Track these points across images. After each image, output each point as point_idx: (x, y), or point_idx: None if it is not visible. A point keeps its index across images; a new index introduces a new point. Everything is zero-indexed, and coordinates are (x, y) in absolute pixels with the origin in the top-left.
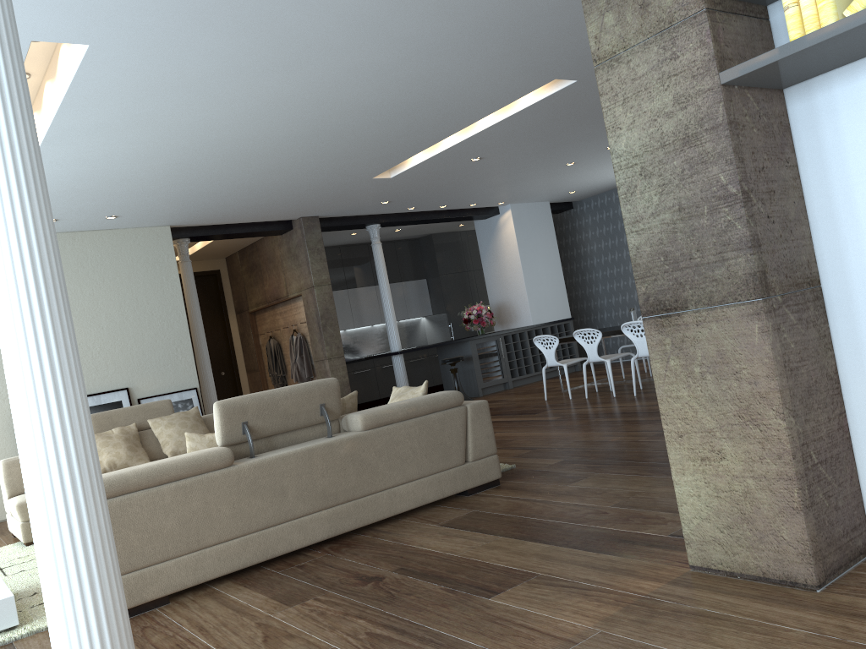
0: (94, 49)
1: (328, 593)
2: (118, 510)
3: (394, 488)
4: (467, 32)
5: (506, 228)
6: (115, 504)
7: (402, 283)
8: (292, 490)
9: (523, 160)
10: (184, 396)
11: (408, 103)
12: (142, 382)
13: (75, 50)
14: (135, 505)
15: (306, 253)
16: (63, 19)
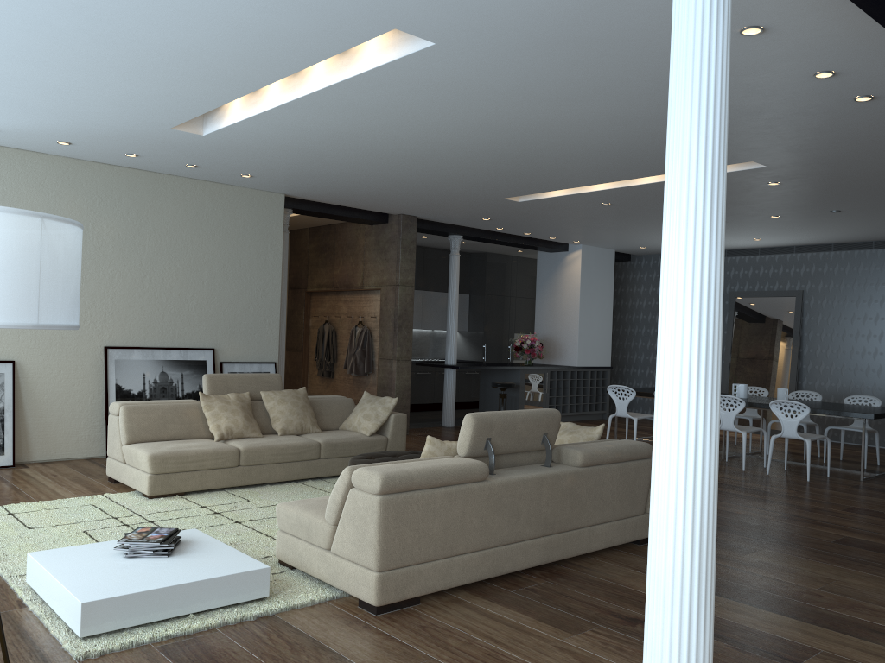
0: (434, 47)
1: (601, 627)
2: (401, 506)
3: (593, 527)
4: (737, 111)
5: (572, 267)
6: (400, 499)
7: (447, 294)
8: (524, 513)
9: (641, 214)
10: (263, 369)
11: (616, 150)
12: (228, 346)
13: (403, 40)
14: (414, 504)
15: (398, 251)
16: (446, 20)
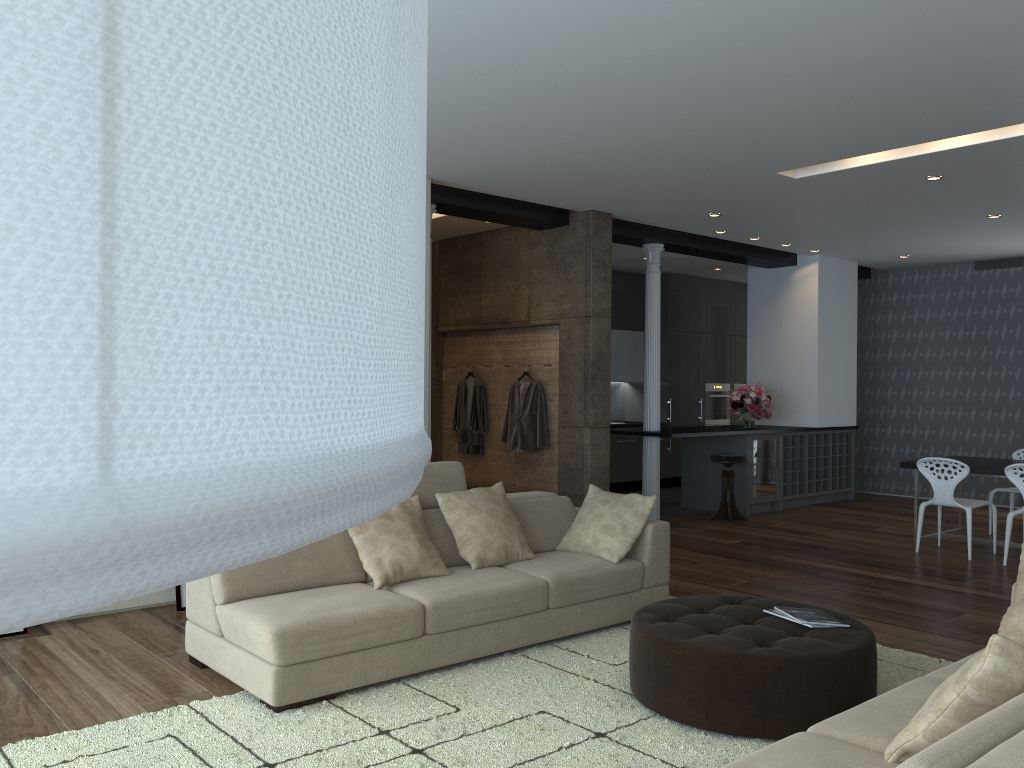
0: None
1: None
2: None
3: None
4: None
5: (804, 287)
6: None
7: (616, 331)
8: None
9: (969, 195)
10: None
11: None
12: None
13: None
14: None
15: (588, 265)
16: None
